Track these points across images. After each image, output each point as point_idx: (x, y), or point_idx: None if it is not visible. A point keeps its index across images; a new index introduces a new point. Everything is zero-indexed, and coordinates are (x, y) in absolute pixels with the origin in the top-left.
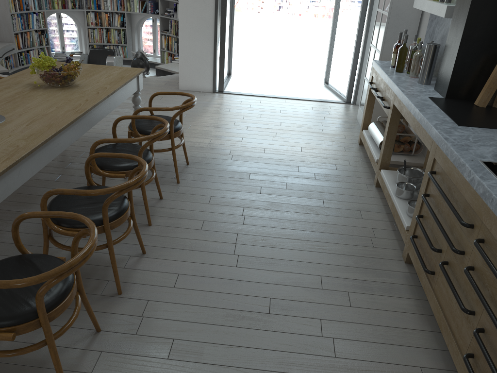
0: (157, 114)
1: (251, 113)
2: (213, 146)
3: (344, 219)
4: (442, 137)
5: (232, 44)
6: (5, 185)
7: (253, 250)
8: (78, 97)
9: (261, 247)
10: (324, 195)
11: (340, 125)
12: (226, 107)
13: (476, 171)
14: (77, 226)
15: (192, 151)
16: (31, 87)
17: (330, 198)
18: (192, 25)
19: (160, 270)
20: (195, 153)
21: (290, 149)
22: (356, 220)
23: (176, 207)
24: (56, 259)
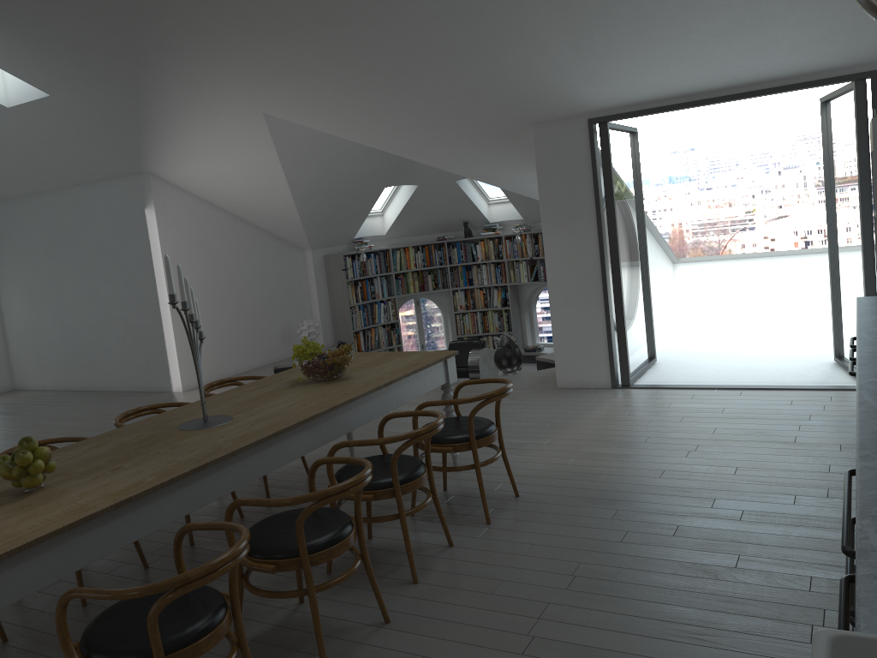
0: (504, 425)
1: (665, 416)
2: (573, 469)
3: (769, 590)
4: (857, 400)
5: (651, 308)
6: (190, 495)
7: (562, 631)
8: (337, 391)
9: (580, 628)
10: (746, 547)
11: (839, 427)
12: (625, 408)
13: (864, 448)
14: (267, 556)
15: (534, 476)
16: (290, 384)
17: (756, 553)
18: (568, 285)
19: (398, 648)
20: (538, 479)
21: (714, 470)
22: (793, 592)
23: (468, 558)
24: (213, 590)
